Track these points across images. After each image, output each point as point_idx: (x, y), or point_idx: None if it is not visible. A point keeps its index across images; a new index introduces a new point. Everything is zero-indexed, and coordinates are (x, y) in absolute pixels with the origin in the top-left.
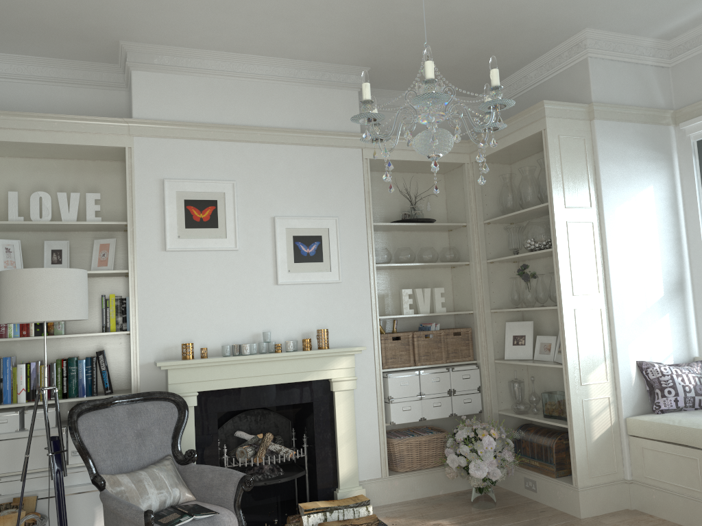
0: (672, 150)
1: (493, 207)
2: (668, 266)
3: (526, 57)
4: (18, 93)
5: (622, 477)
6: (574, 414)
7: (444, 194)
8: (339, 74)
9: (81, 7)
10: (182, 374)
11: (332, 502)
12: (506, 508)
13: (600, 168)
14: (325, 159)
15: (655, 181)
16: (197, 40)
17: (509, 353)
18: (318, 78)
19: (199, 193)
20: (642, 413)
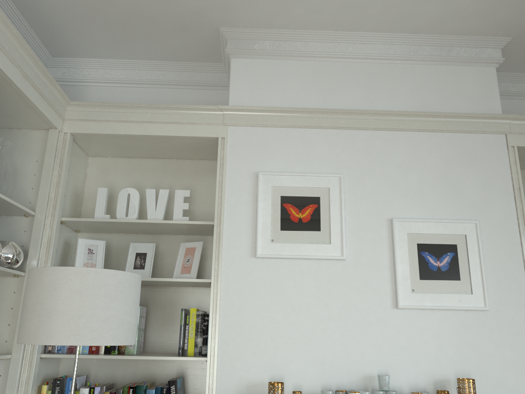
0: None
1: None
2: None
3: None
4: (128, 97)
5: None
6: None
7: None
8: (469, 49)
9: None
10: None
11: None
12: None
13: None
14: (457, 148)
15: None
16: (300, 15)
17: None
18: (443, 54)
19: (299, 188)
20: None
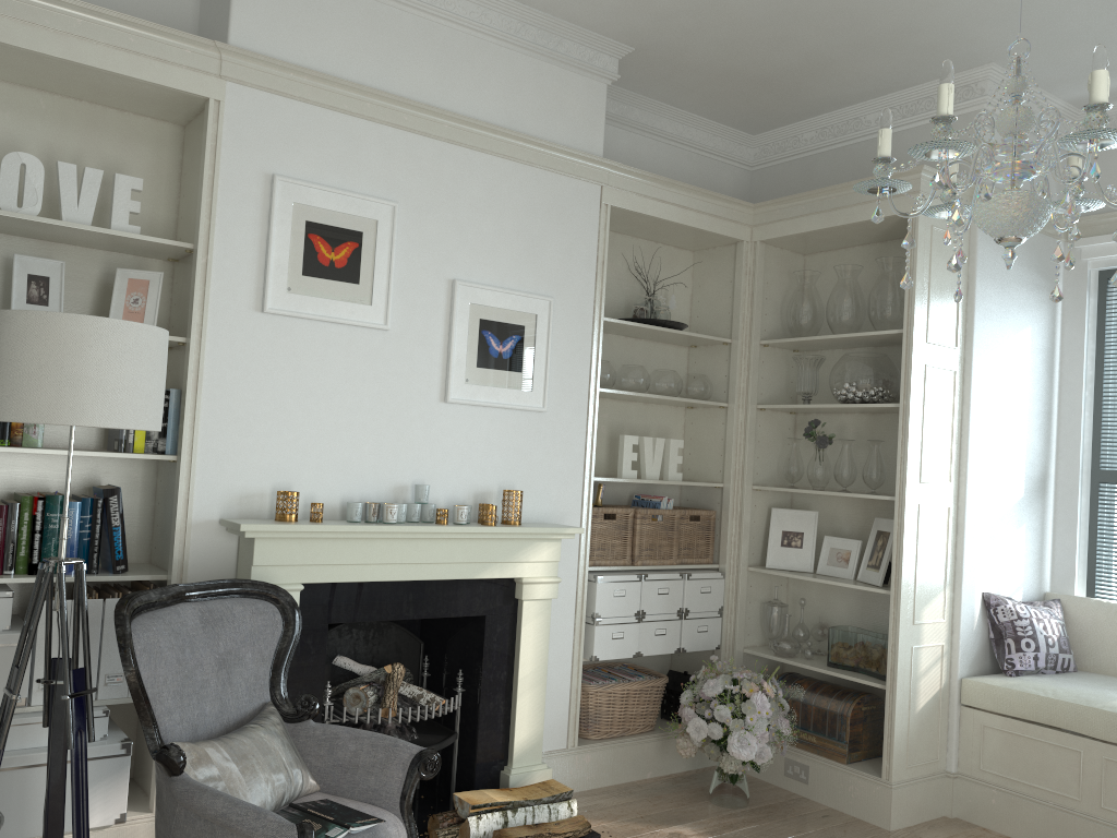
0: (1058, 277)
1: (775, 320)
2: (1033, 453)
3: (876, 87)
4: None
5: (943, 768)
6: (899, 669)
7: (690, 285)
8: (583, 48)
9: None
10: (279, 549)
11: (509, 792)
12: (767, 808)
13: (976, 288)
14: (545, 193)
15: (1034, 321)
16: None
17: (773, 557)
18: (551, 47)
19: (334, 214)
20: (980, 672)
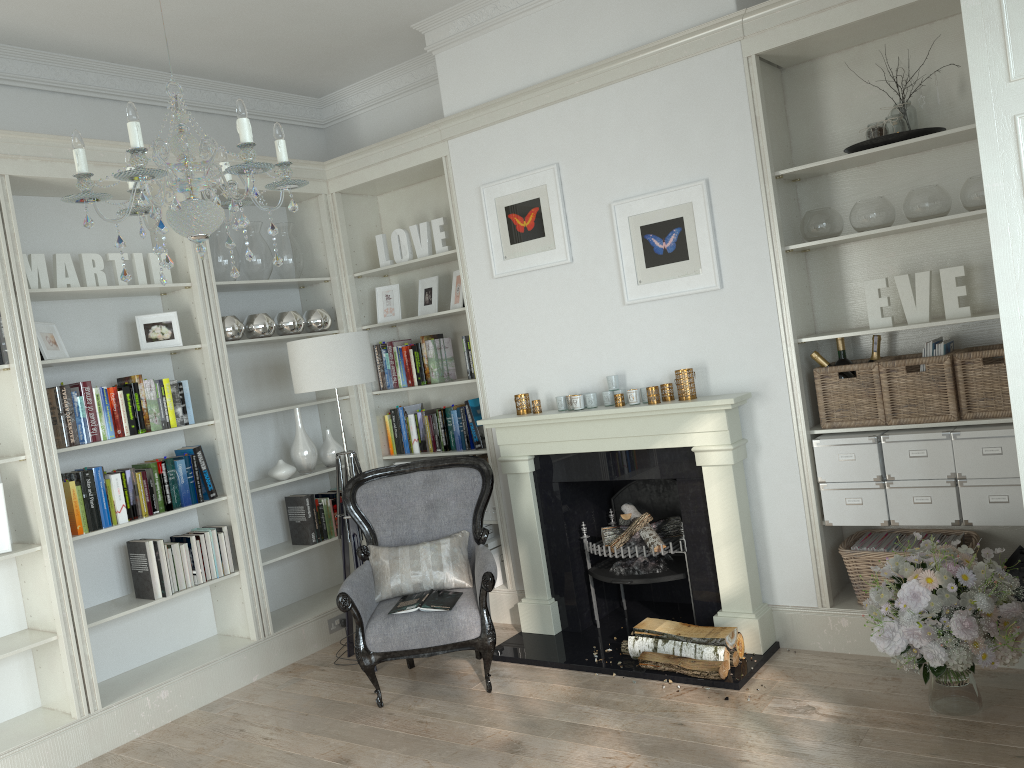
0: None
1: None
2: None
3: None
4: (391, 115)
5: None
6: None
7: None
8: None
9: (327, 25)
10: (508, 434)
11: (683, 627)
12: (977, 726)
13: None
14: (679, 85)
15: None
16: None
17: None
18: None
19: (518, 194)
20: None
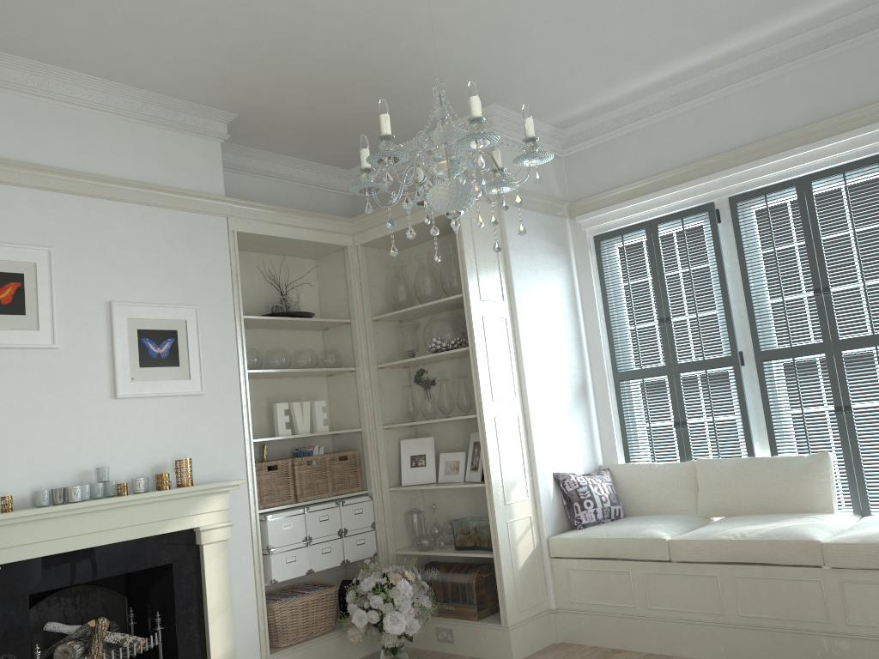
0: (569, 244)
1: (381, 301)
2: (573, 368)
3: (422, 127)
4: None
5: (546, 607)
6: (500, 539)
7: (317, 284)
8: (197, 118)
9: None
10: None
11: None
12: None
13: (510, 258)
14: (181, 228)
15: (557, 276)
16: (0, 36)
17: (407, 477)
18: (170, 118)
19: None
20: (561, 531)
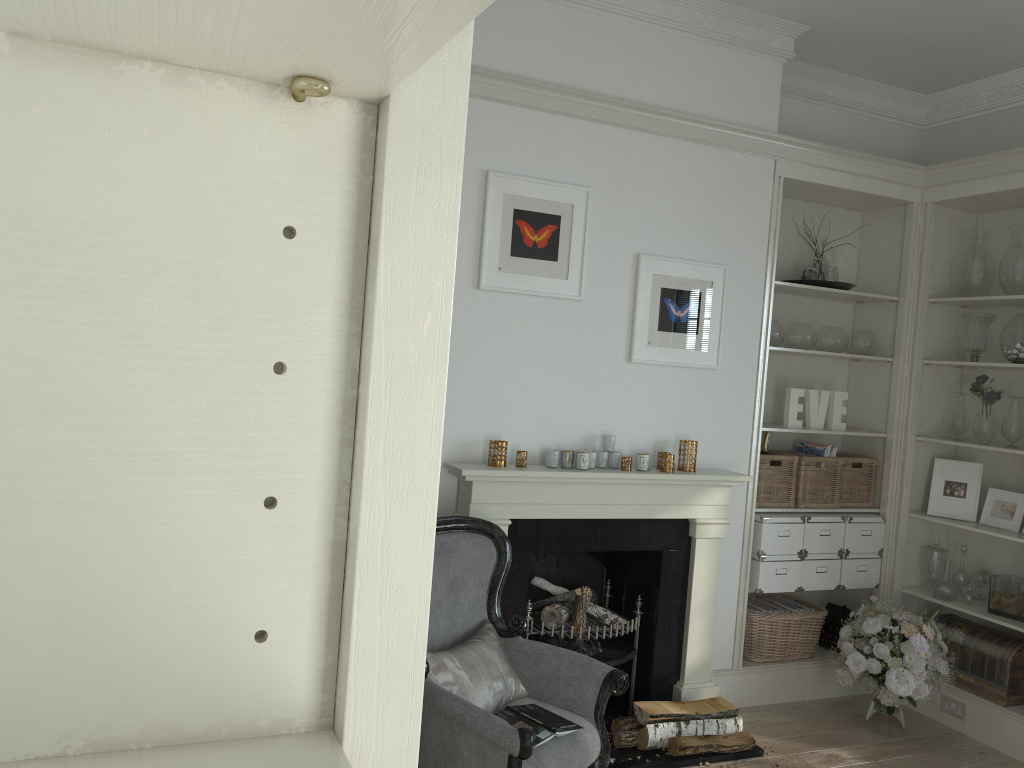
0: None
1: (944, 278)
2: None
3: None
4: None
5: None
6: None
7: (858, 243)
8: (761, 32)
9: None
10: (491, 490)
11: (682, 705)
12: (923, 740)
13: None
14: (722, 170)
15: None
16: None
17: (935, 505)
18: (731, 33)
19: (537, 201)
20: None
